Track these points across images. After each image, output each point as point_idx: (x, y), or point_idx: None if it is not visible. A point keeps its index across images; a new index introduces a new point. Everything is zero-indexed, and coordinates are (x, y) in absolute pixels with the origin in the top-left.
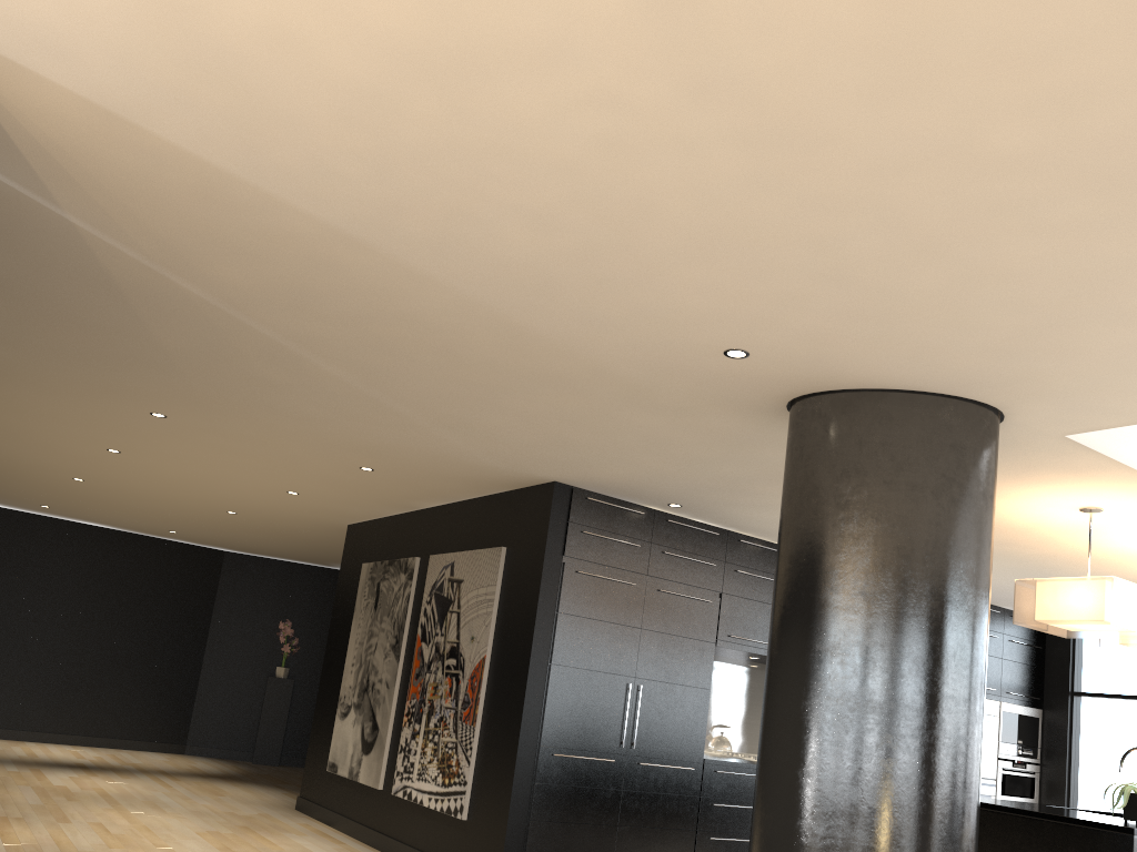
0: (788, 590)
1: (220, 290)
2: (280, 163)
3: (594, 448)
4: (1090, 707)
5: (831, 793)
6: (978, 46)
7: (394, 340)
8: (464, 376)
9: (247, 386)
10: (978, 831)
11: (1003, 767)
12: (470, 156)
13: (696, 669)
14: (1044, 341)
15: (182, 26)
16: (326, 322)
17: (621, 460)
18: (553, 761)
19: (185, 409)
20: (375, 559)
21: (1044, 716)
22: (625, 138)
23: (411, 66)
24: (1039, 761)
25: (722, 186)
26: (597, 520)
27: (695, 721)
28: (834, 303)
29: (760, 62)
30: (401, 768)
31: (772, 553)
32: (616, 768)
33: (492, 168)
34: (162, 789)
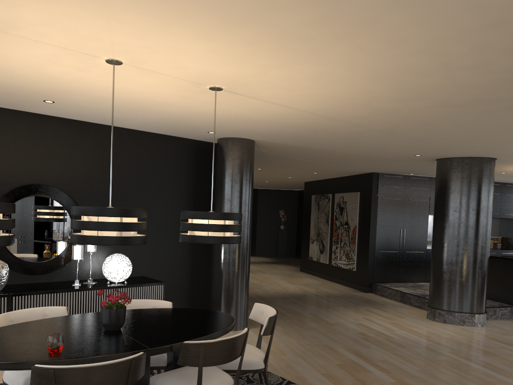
0: (436, 210)
1: (290, 155)
2: (312, 145)
3: (384, 167)
4: None
5: (448, 259)
6: (446, 133)
7: (330, 158)
8: (347, 160)
9: (287, 164)
10: (488, 265)
11: None
12: (352, 143)
13: (422, 222)
14: (493, 150)
15: (300, 138)
16: (314, 157)
17: (392, 168)
18: (379, 253)
19: (267, 168)
20: (316, 194)
21: None
22: (383, 140)
23: (342, 138)
24: None
25: (405, 142)
26: (387, 182)
27: (423, 238)
28: (438, 150)
29: (407, 135)
30: (333, 257)
31: None
32: (398, 253)
33: (356, 143)
34: (259, 267)
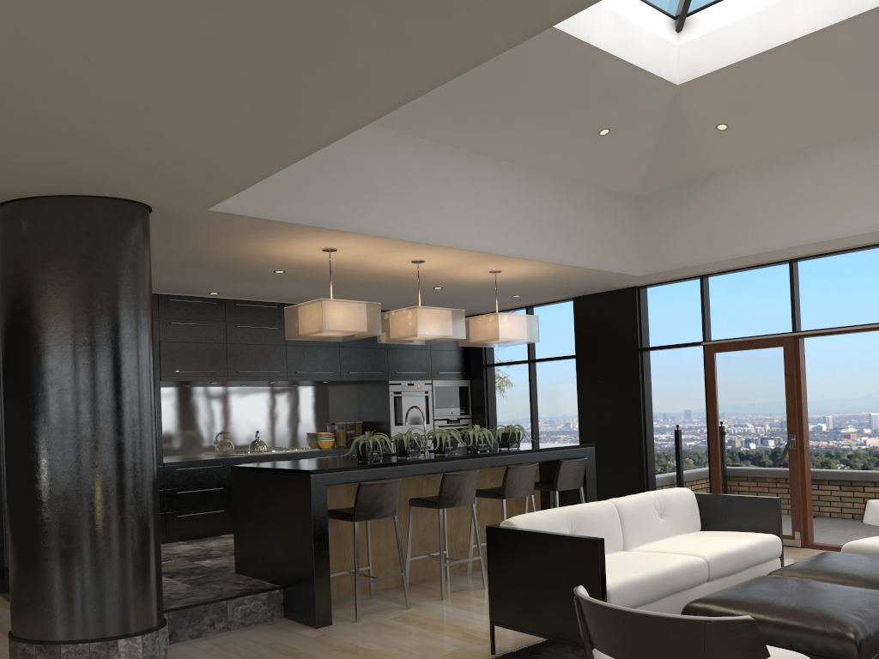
0: (3, 354)
1: None
2: None
3: None
4: (497, 373)
5: (32, 491)
6: None
7: None
8: None
9: None
10: (152, 496)
11: (439, 425)
12: None
13: None
14: (54, 156)
15: None
16: None
17: None
18: None
19: None
20: None
21: (472, 384)
22: None
23: None
24: (471, 416)
25: None
26: None
27: None
28: None
29: None
30: None
31: (204, 305)
32: None
33: None
34: None
